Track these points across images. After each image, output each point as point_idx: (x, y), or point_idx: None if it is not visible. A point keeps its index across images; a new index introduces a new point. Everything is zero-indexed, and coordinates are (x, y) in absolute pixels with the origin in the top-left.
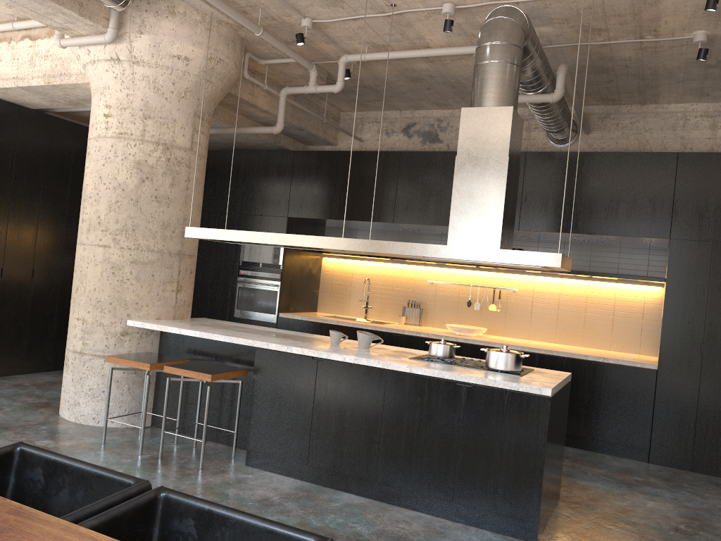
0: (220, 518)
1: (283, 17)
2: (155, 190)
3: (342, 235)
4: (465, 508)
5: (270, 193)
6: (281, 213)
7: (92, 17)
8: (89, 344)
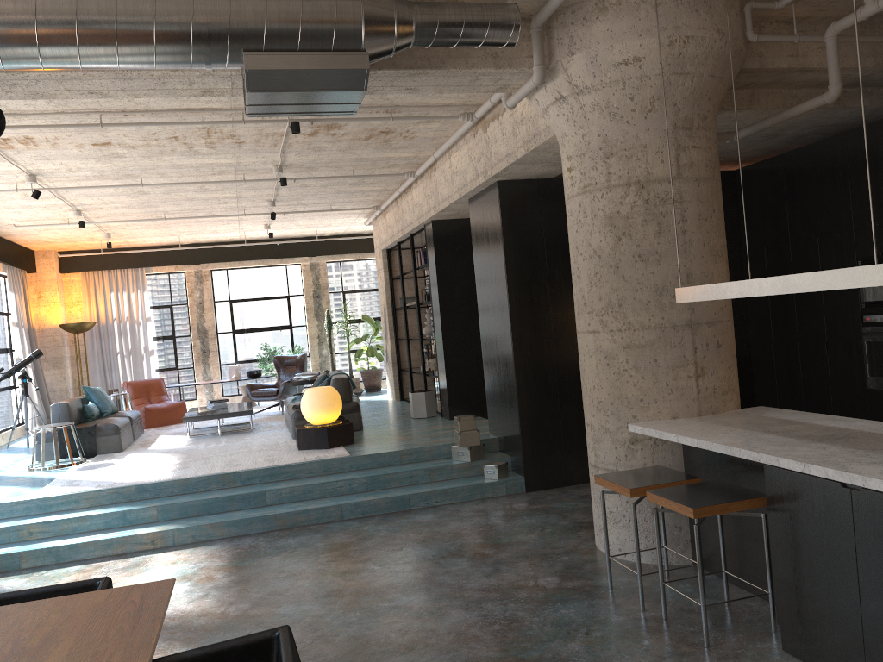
0: None
1: None
2: (637, 247)
3: None
4: None
5: None
6: None
7: (512, 64)
8: (599, 455)
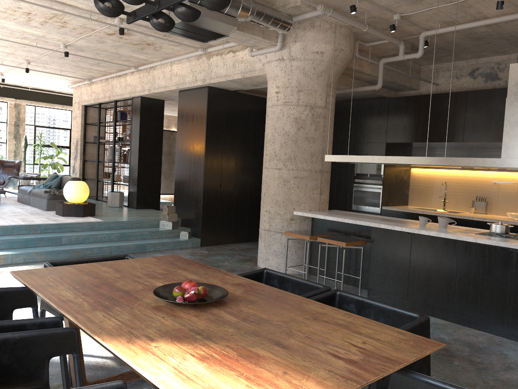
0: (367, 304)
1: (380, 15)
2: (306, 134)
3: (424, 152)
4: (517, 331)
5: (373, 127)
6: (381, 140)
7: (269, 38)
8: (272, 225)
